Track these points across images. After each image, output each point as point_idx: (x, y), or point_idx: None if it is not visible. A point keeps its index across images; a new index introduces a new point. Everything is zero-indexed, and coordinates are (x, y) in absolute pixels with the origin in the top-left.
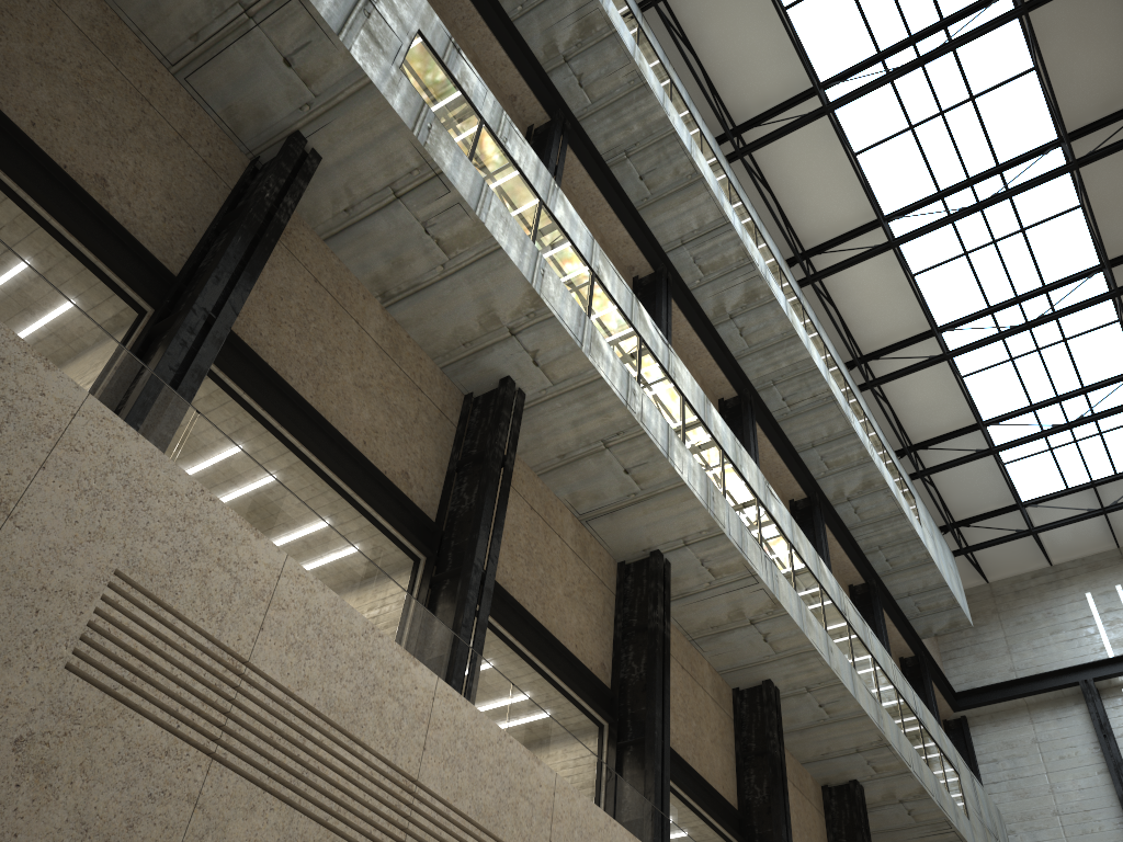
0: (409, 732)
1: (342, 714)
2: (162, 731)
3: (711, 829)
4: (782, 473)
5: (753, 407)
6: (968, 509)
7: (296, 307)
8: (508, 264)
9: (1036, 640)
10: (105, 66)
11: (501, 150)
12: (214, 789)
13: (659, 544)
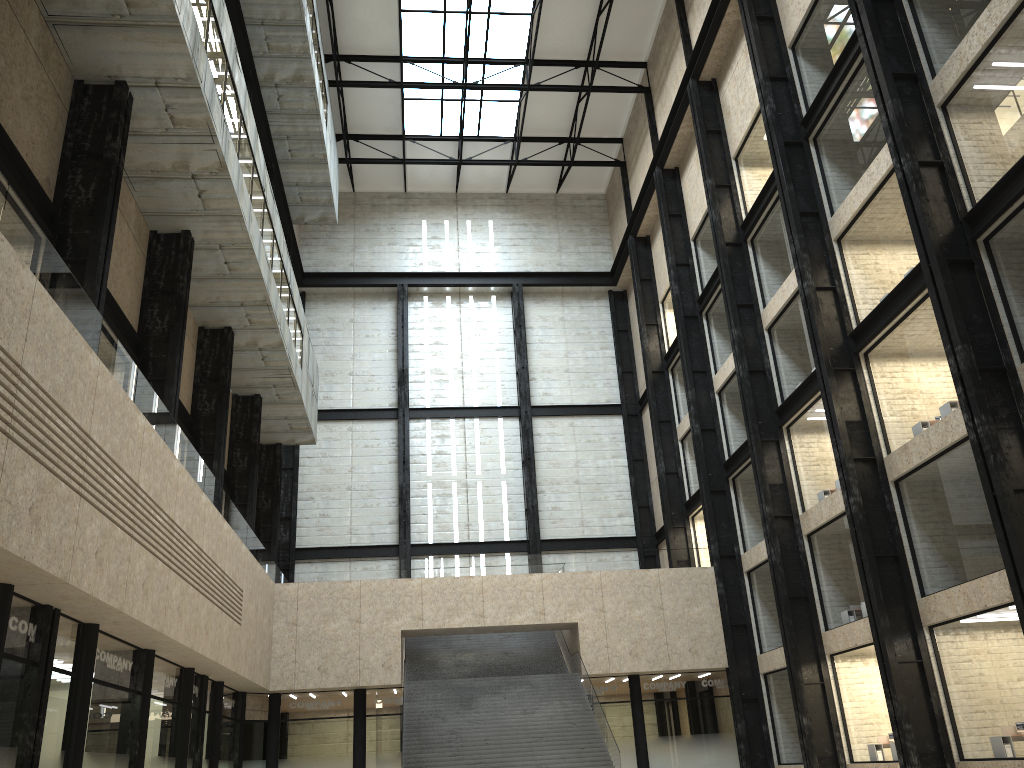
0: None
1: None
2: None
3: None
4: None
5: None
6: (362, 127)
7: None
8: None
9: (377, 247)
10: None
11: None
12: None
13: (129, 76)
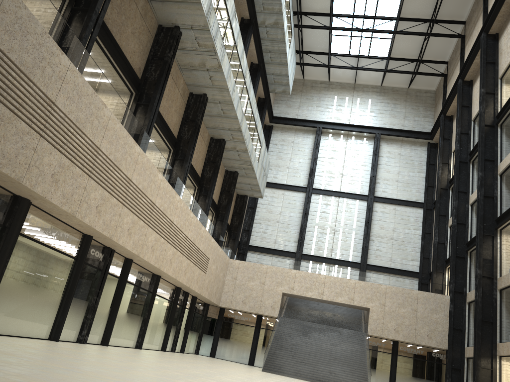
0: (54, 83)
1: (26, 68)
2: None
3: (164, 143)
4: (243, 4)
5: None
6: (310, 48)
7: None
8: None
9: (310, 107)
10: None
11: None
12: None
13: (180, 24)
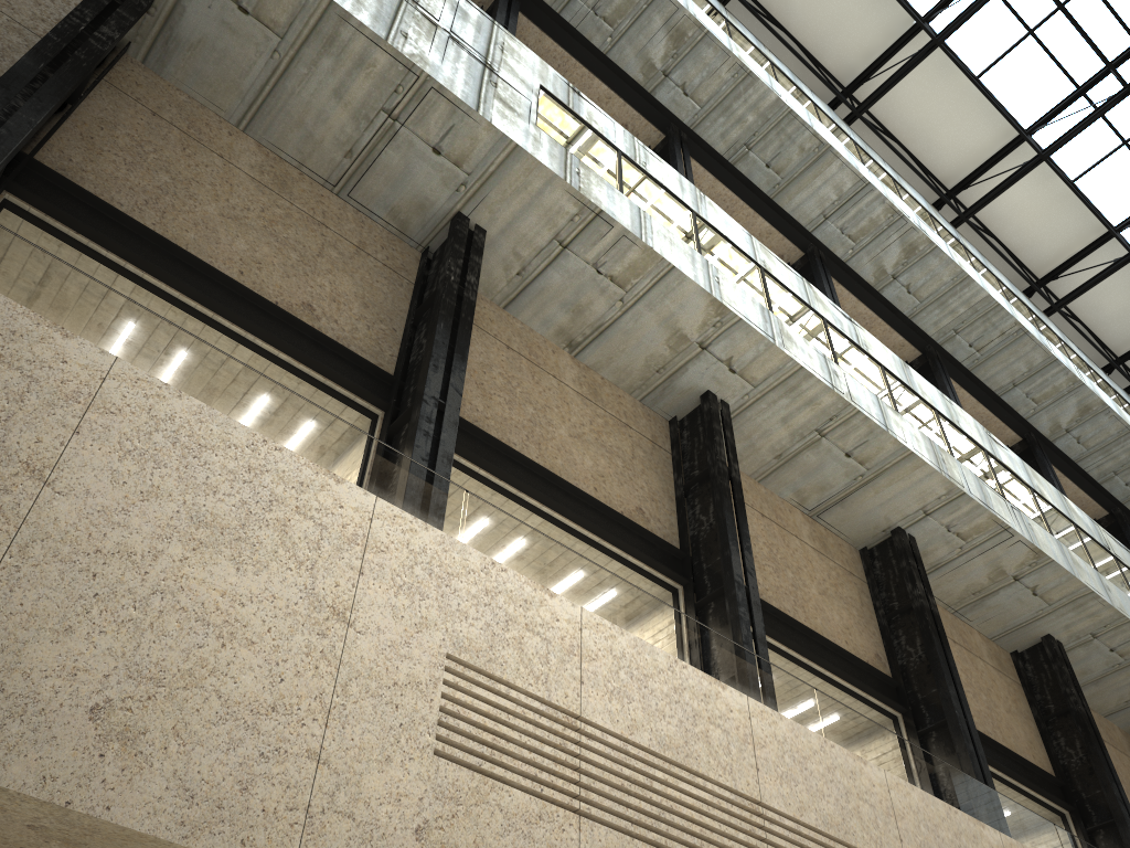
0: (739, 756)
1: (675, 750)
2: (530, 797)
3: (1034, 803)
4: (989, 421)
5: (942, 361)
6: None
7: (499, 377)
8: (684, 281)
9: None
10: (282, 203)
11: (644, 175)
12: (590, 845)
13: (898, 520)
